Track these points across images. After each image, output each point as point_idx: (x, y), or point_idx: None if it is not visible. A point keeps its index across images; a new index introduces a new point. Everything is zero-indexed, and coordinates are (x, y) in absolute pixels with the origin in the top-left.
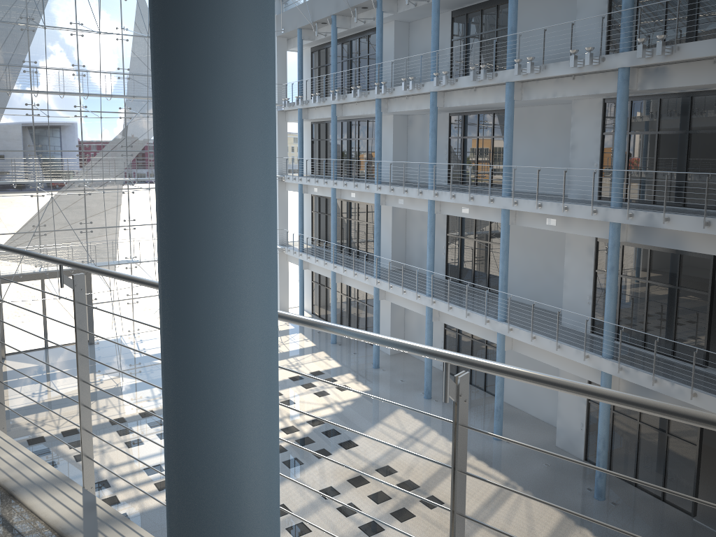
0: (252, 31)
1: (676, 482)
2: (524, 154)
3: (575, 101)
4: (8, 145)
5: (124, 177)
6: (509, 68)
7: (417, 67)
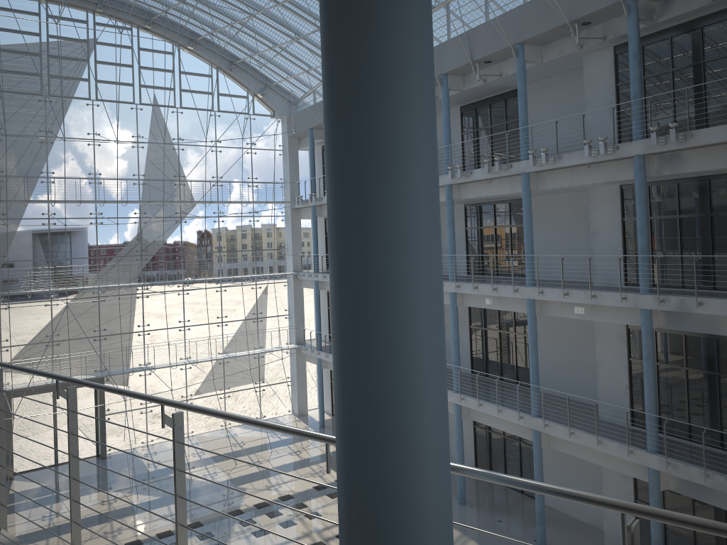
0: (428, 204)
1: None
2: (543, 242)
3: (592, 188)
4: (23, 254)
5: (139, 282)
6: (523, 159)
7: None
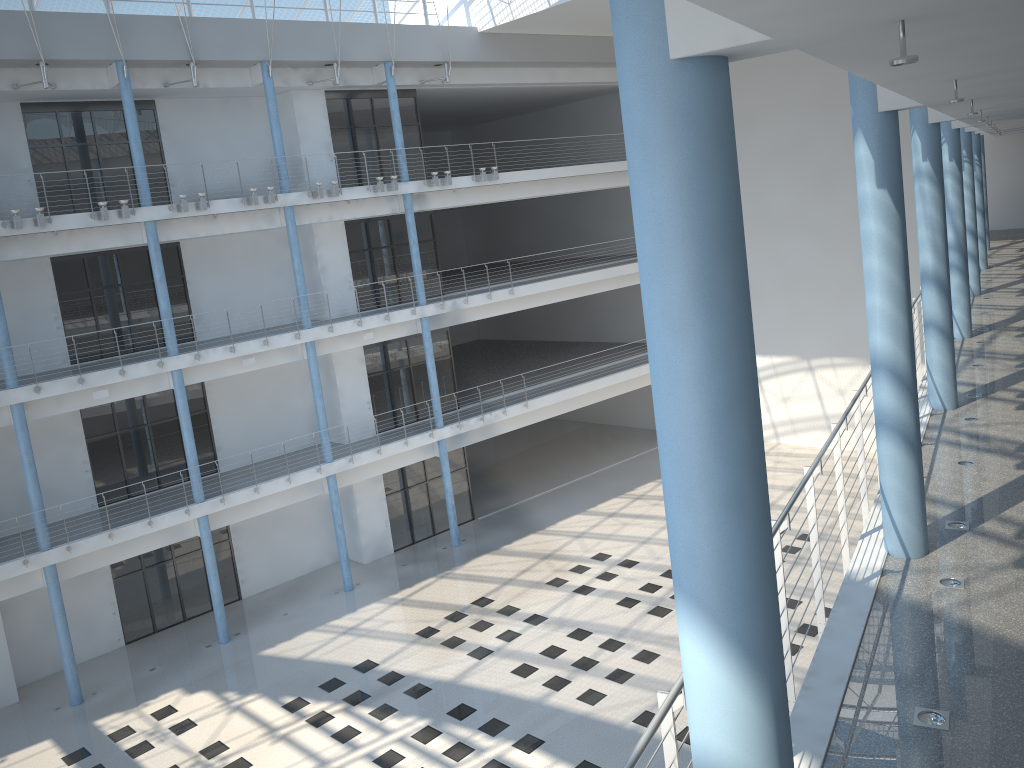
0: None
1: (460, 505)
2: (216, 293)
3: (316, 225)
4: None
5: None
6: (290, 192)
7: None
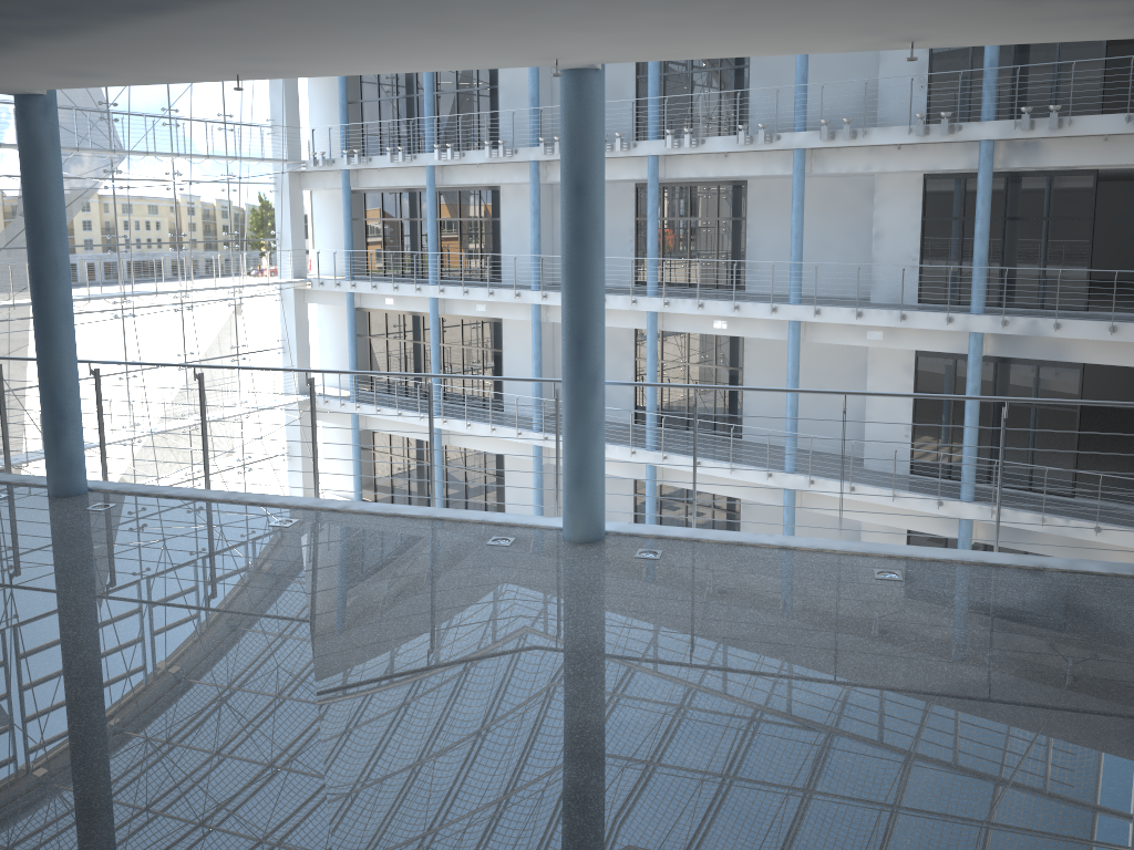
0: None
1: None
2: (774, 244)
3: (880, 176)
4: None
5: None
6: (800, 130)
7: None
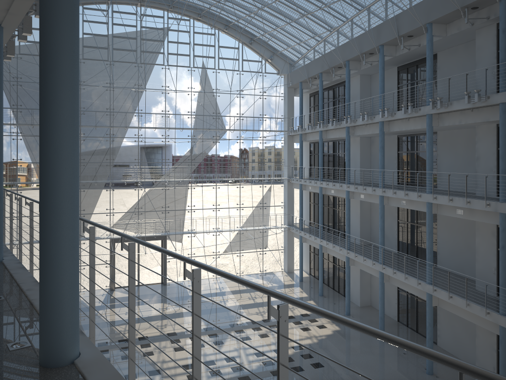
0: (63, 132)
1: None
2: (448, 163)
3: (478, 126)
4: (123, 159)
5: (189, 179)
6: (428, 105)
7: (376, 104)
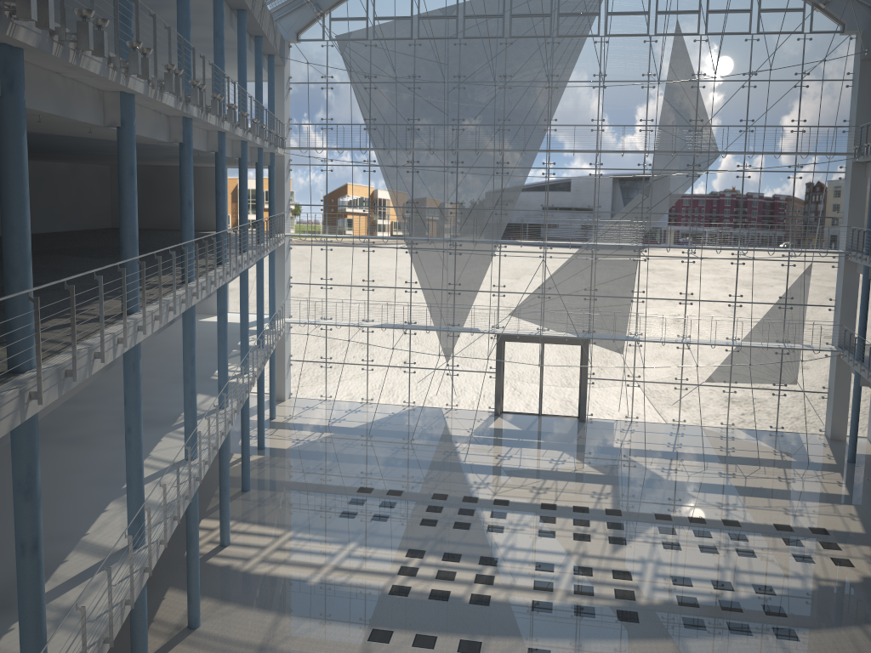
0: None
1: None
2: None
3: None
4: (523, 204)
5: (636, 243)
6: None
7: None
